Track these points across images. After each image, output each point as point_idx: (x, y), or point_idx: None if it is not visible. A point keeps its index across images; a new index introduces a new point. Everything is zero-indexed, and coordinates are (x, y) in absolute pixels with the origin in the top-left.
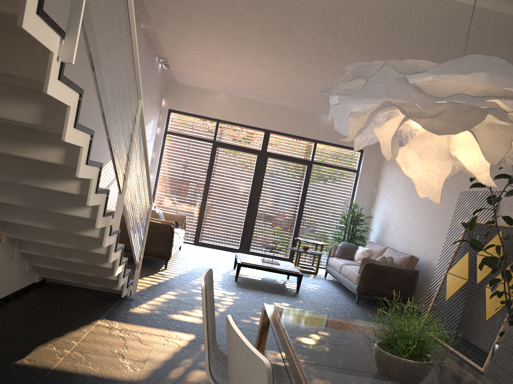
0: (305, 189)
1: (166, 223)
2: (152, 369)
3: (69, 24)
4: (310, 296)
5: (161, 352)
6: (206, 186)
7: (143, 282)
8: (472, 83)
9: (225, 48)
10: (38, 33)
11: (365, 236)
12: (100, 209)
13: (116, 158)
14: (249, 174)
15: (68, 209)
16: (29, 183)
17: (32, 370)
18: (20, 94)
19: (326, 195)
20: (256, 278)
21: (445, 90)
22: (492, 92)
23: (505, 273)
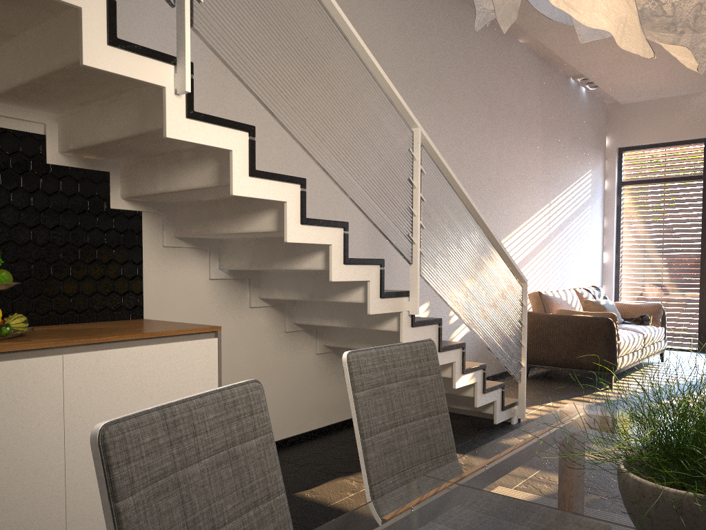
0: None
1: (601, 315)
2: None
3: (178, 46)
4: None
5: None
6: (703, 252)
7: (555, 406)
8: None
9: None
10: (121, 67)
11: None
12: (370, 287)
13: (374, 213)
14: None
15: (341, 294)
16: (279, 267)
17: (305, 504)
18: (199, 155)
19: None
20: None
21: None
22: None
23: None
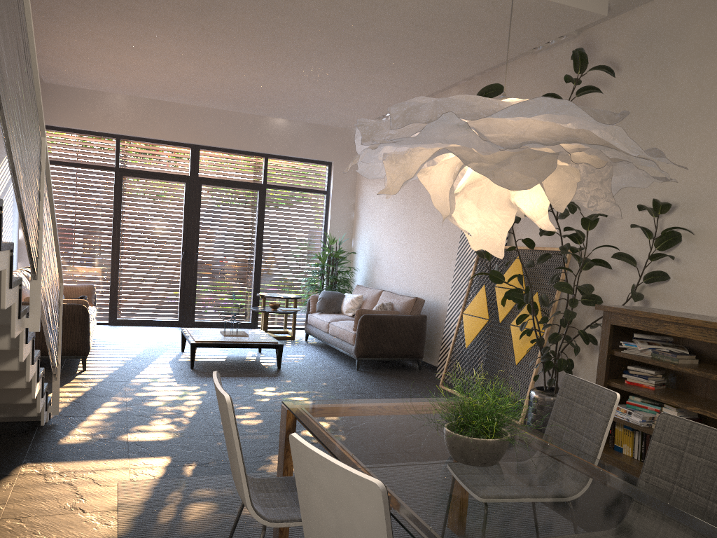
0: (261, 224)
1: (74, 302)
2: (132, 517)
3: None
4: (298, 371)
5: (133, 492)
6: (114, 236)
7: (60, 396)
8: (530, 120)
9: (125, 32)
10: None
11: (349, 278)
12: (15, 309)
13: (30, 231)
14: (178, 212)
15: None
16: None
17: None
18: None
19: (290, 229)
20: (218, 359)
21: (504, 131)
22: (554, 132)
23: (533, 306)
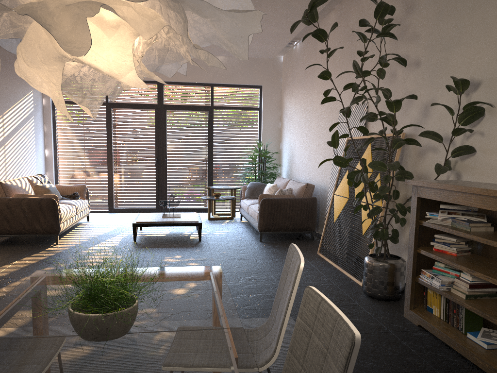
0: (211, 136)
1: (47, 197)
2: None
3: None
4: (212, 243)
5: None
6: (108, 151)
7: (20, 263)
8: None
9: None
10: None
11: (279, 172)
12: None
13: None
14: (151, 131)
15: None
16: None
17: None
18: None
19: (233, 138)
20: (160, 235)
21: None
22: None
23: (364, 185)
